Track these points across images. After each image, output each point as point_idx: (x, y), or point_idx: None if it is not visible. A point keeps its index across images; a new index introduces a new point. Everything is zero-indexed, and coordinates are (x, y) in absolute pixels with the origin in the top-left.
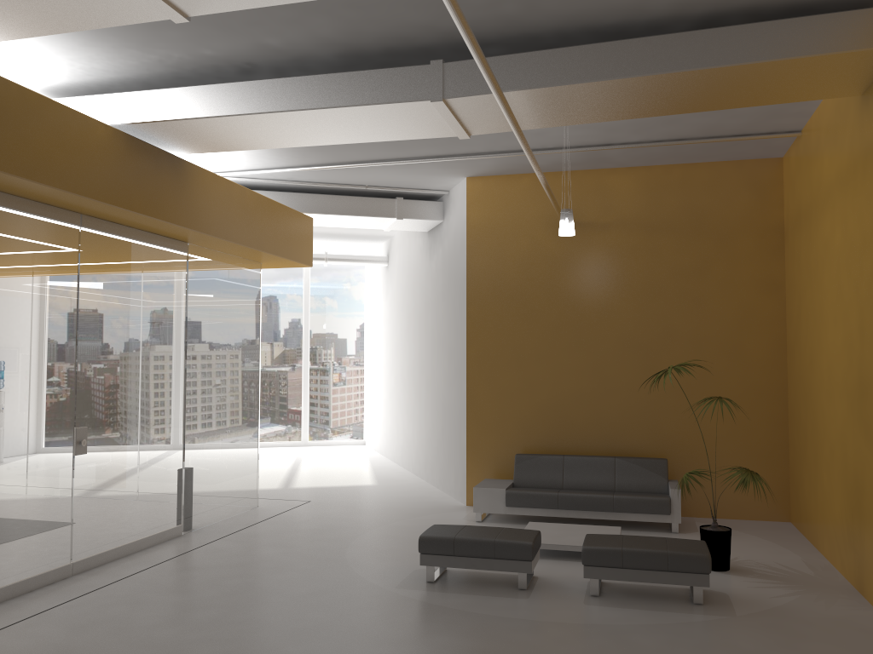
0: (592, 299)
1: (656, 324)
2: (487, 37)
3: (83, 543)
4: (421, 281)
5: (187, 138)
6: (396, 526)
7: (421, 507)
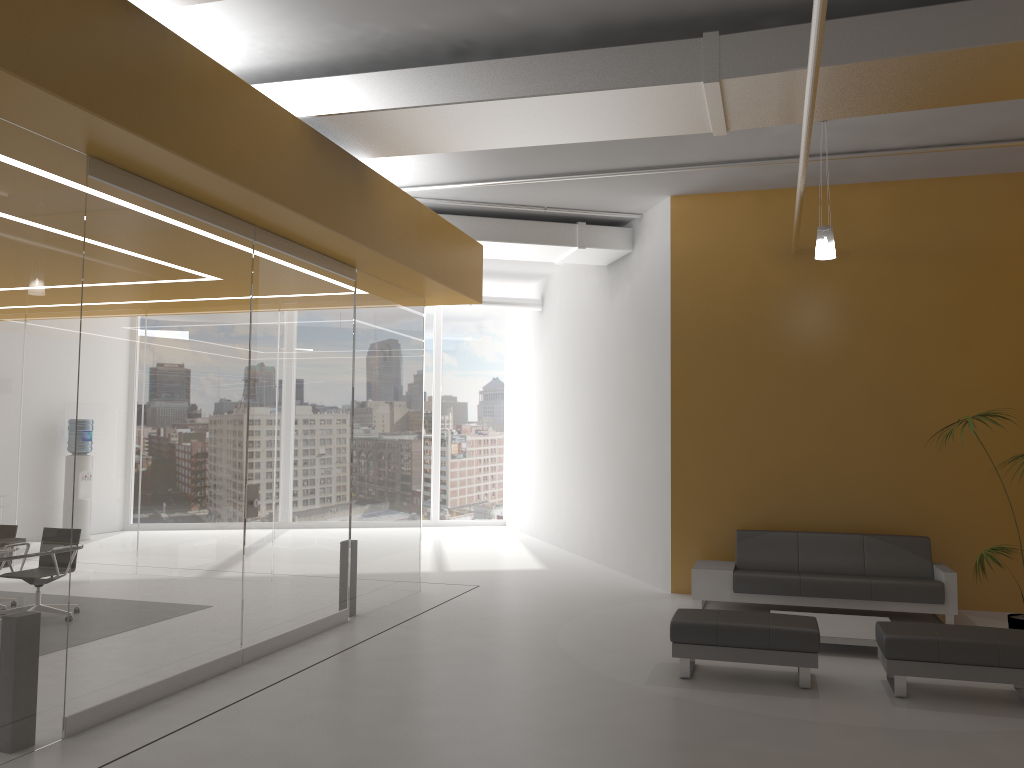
0: (828, 342)
1: (909, 372)
2: (773, 4)
3: (253, 626)
4: (596, 325)
5: (378, 136)
6: (601, 615)
7: (617, 594)
